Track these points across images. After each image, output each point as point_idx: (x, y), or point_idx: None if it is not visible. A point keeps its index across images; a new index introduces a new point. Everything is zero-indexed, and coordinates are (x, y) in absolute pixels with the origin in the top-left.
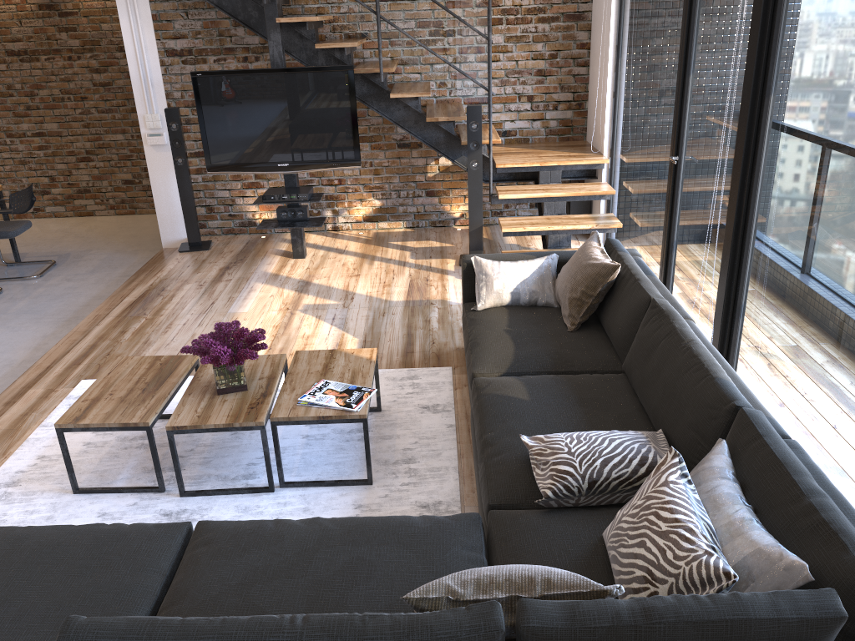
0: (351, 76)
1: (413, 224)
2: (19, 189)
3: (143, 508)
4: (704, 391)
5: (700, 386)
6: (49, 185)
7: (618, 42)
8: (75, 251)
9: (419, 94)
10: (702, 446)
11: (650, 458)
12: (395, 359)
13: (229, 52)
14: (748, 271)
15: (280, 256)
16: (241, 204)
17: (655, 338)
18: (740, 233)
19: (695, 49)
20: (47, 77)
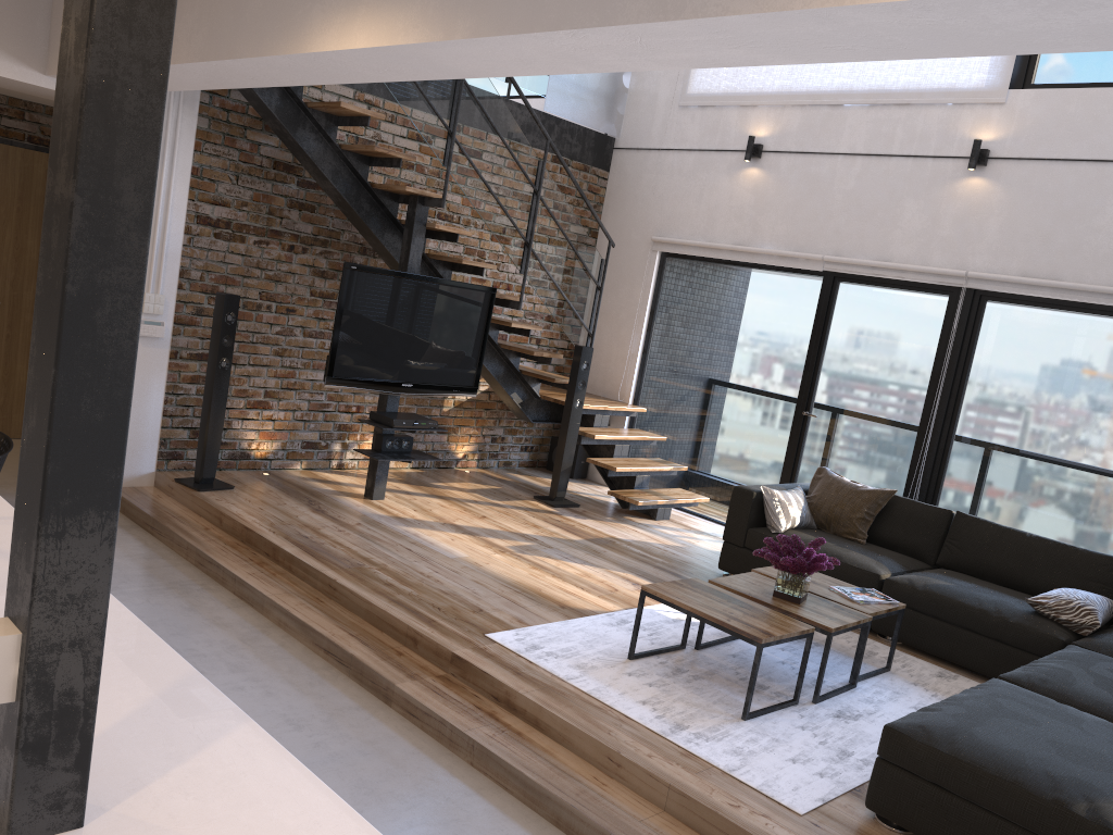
0: (492, 299)
1: (419, 464)
2: None
3: (814, 717)
4: (1087, 557)
5: (1079, 555)
6: None
7: (655, 307)
8: None
9: (534, 327)
10: (1106, 589)
11: (1104, 597)
12: None
13: (275, 235)
14: (943, 495)
15: (350, 497)
16: (238, 428)
17: (991, 535)
18: (938, 468)
19: (834, 334)
20: None
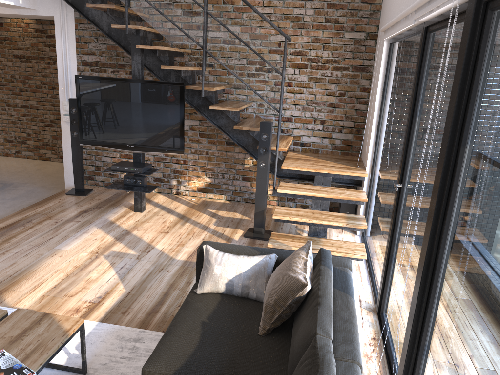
0: (182, 90)
1: (231, 198)
2: (9, 138)
3: None
4: None
5: None
6: (26, 138)
7: (383, 89)
8: (17, 182)
9: (230, 109)
10: None
11: None
12: (138, 316)
13: (121, 67)
14: (433, 315)
15: (127, 208)
16: None
17: None
18: (428, 274)
19: (422, 96)
20: (34, 73)
